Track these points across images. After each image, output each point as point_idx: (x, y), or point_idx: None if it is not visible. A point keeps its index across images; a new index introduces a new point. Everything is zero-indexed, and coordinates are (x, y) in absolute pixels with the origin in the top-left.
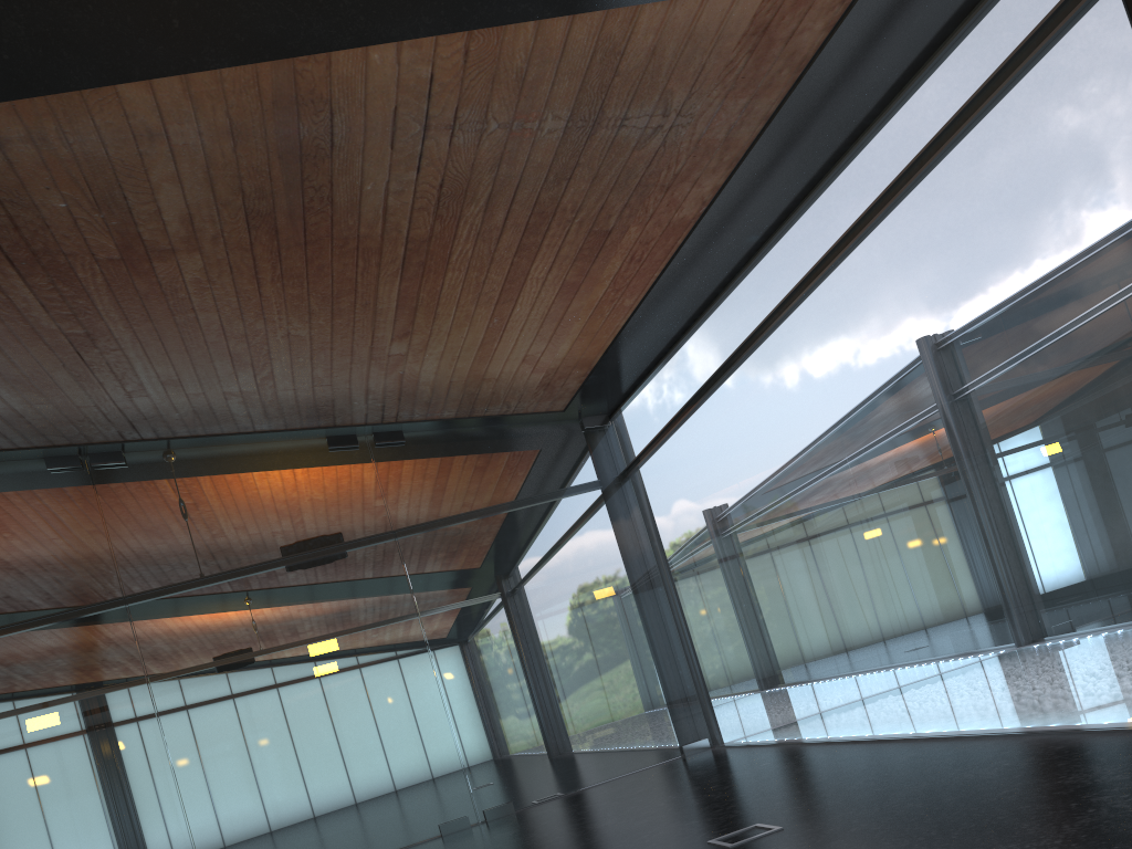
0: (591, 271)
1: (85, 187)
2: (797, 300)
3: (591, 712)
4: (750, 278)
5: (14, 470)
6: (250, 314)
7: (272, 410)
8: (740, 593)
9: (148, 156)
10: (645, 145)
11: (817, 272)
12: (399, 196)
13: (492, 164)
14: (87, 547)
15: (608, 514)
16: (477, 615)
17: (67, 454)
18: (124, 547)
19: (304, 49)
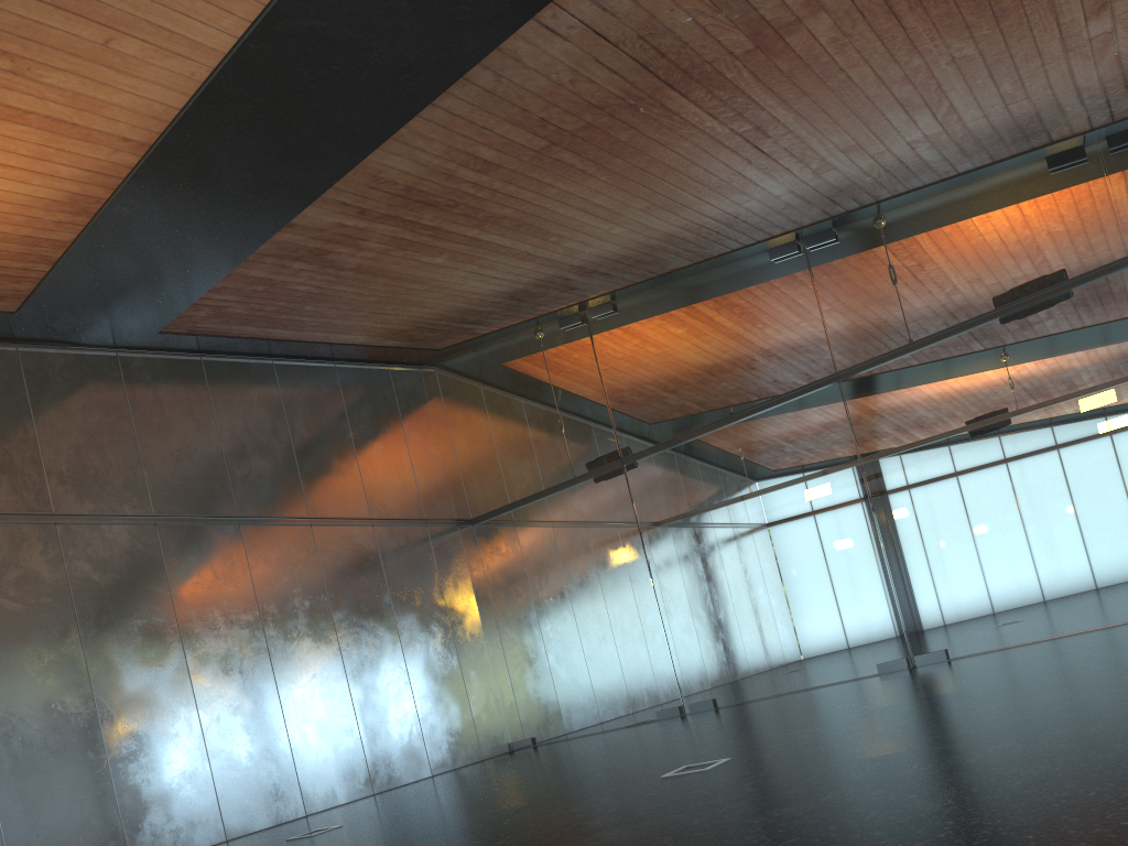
0: None
1: None
2: None
3: None
4: None
5: (745, 267)
6: (901, 53)
7: (968, 146)
8: None
9: None
10: None
11: None
12: None
13: None
14: (804, 329)
15: None
16: None
17: (786, 242)
18: (835, 324)
19: None
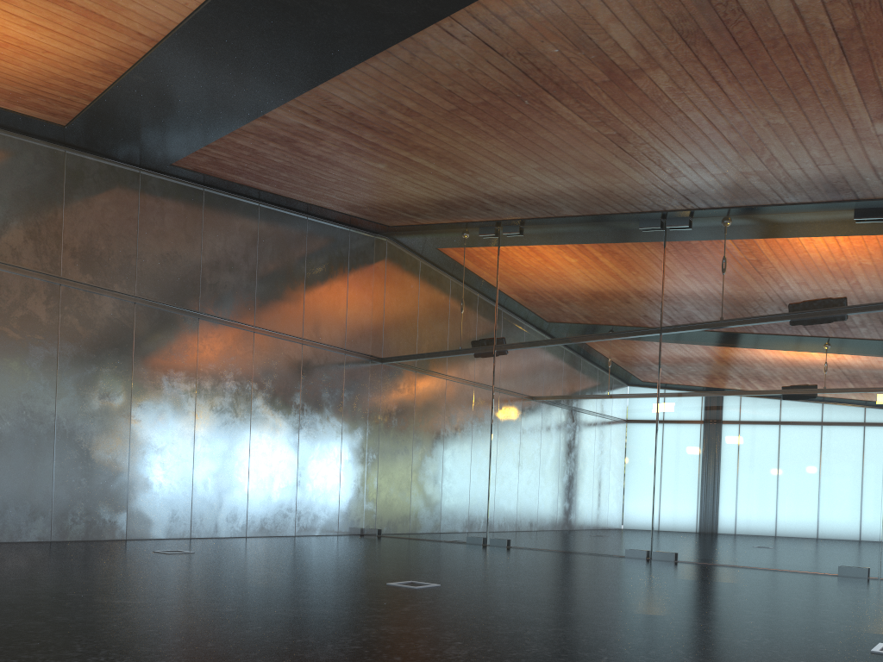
0: None
1: (562, 36)
2: None
3: None
4: None
5: (620, 228)
6: (726, 110)
7: (790, 186)
8: None
9: (589, 7)
10: None
11: None
12: None
13: None
14: (648, 288)
15: None
16: None
17: (653, 218)
18: (670, 290)
19: None
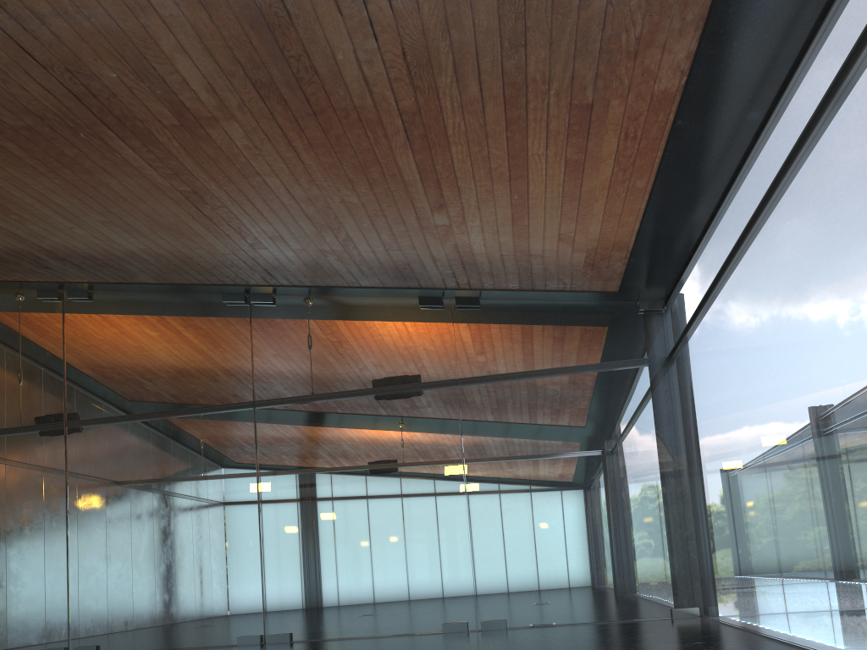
0: (589, 148)
1: (121, 58)
2: (784, 177)
3: (593, 560)
4: (756, 159)
5: (203, 300)
6: (303, 180)
7: (365, 269)
8: (728, 476)
9: (150, 28)
10: (589, 3)
11: (802, 145)
12: (371, 65)
13: (441, 29)
14: (237, 361)
15: (646, 389)
16: (510, 458)
17: (237, 292)
18: (260, 364)
19: None
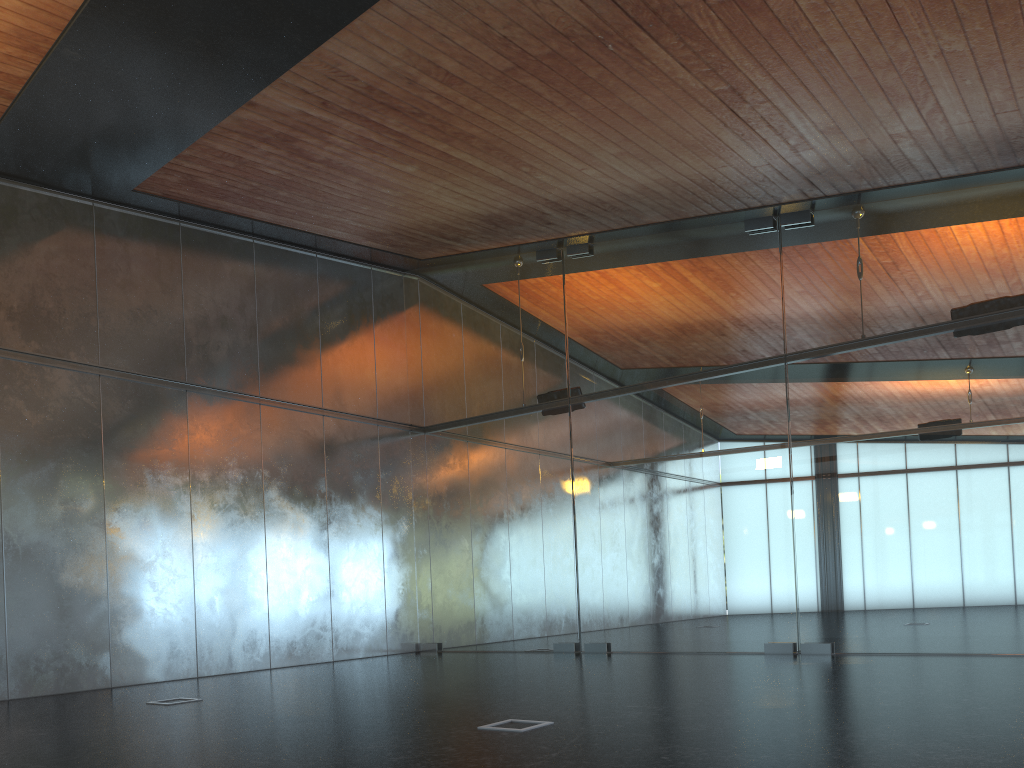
0: None
1: None
2: None
3: None
4: None
5: (720, 233)
6: (886, 35)
7: (952, 151)
8: None
9: None
10: None
11: None
12: None
13: None
14: (763, 306)
15: None
16: None
17: (763, 216)
18: (793, 306)
19: None
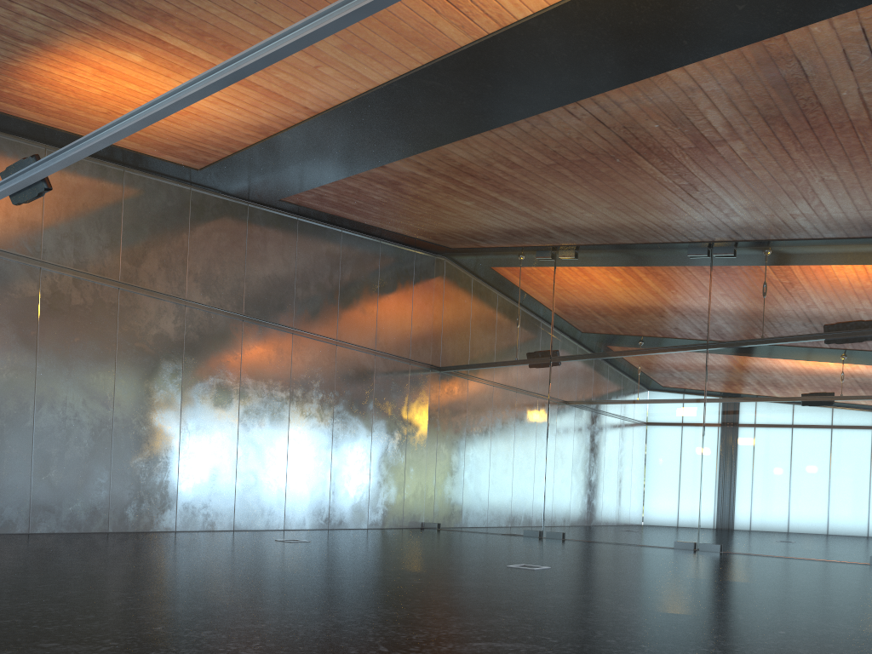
0: None
1: (665, 116)
2: None
3: None
4: None
5: (669, 255)
6: (789, 169)
7: (831, 225)
8: None
9: (693, 98)
10: None
11: None
12: (871, 94)
13: None
14: (695, 308)
15: None
16: None
17: (701, 247)
18: (716, 311)
19: (763, 36)
